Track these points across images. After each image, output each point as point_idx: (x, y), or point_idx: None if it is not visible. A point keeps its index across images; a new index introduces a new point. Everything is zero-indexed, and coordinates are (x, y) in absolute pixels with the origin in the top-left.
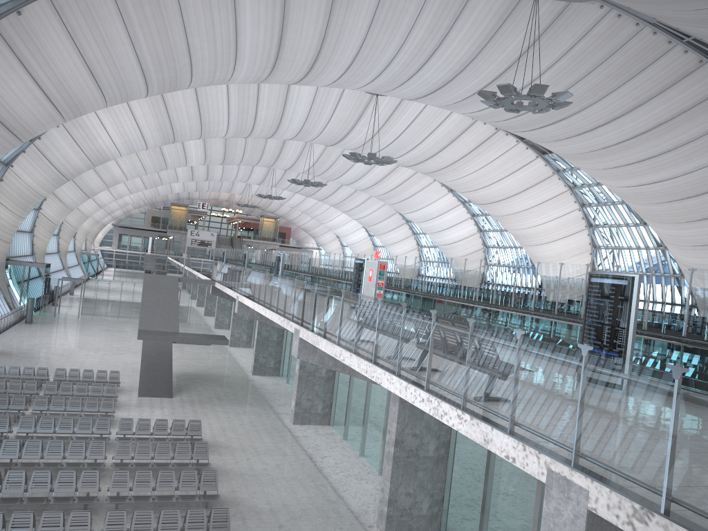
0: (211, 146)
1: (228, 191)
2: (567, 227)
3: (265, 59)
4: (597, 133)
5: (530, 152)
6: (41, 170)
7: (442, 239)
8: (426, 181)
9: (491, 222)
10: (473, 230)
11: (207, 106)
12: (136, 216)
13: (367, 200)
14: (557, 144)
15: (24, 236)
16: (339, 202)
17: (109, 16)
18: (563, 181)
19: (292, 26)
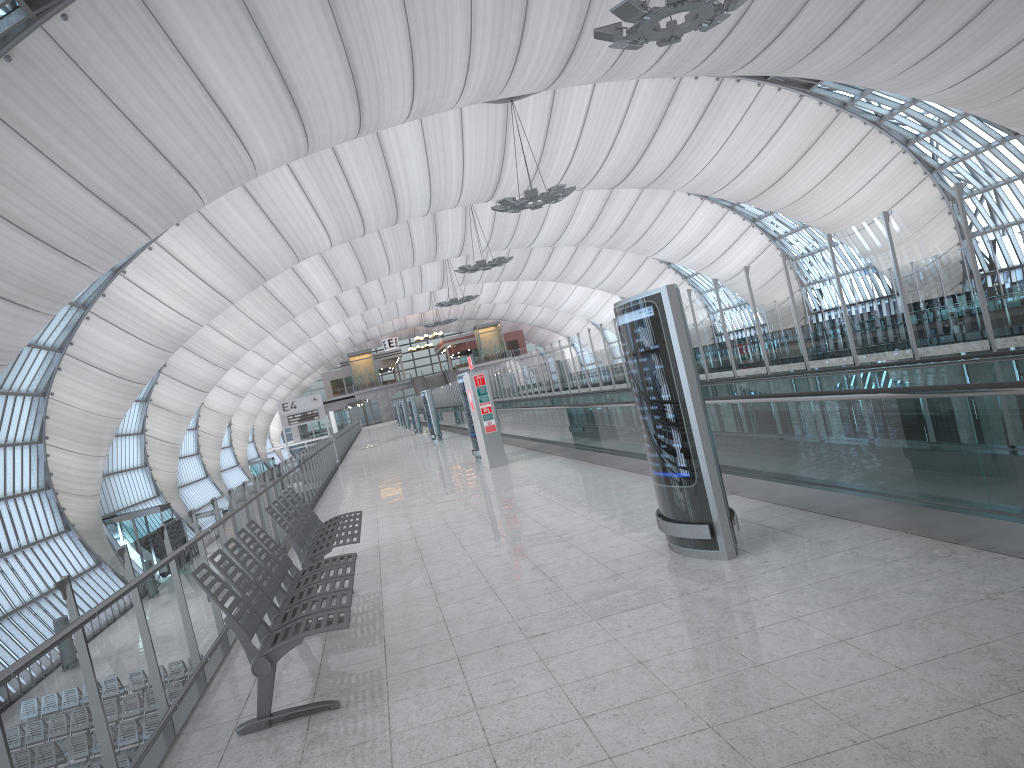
0: (338, 263)
1: (410, 311)
2: (895, 186)
3: (281, 117)
4: (857, 20)
5: (787, 93)
6: (95, 384)
7: (723, 272)
8: (663, 196)
9: (784, 221)
10: (763, 242)
11: (279, 213)
12: (316, 386)
13: (599, 255)
14: (807, 65)
15: (134, 475)
16: (561, 271)
17: (8, 146)
18: (859, 117)
19: (287, 52)
